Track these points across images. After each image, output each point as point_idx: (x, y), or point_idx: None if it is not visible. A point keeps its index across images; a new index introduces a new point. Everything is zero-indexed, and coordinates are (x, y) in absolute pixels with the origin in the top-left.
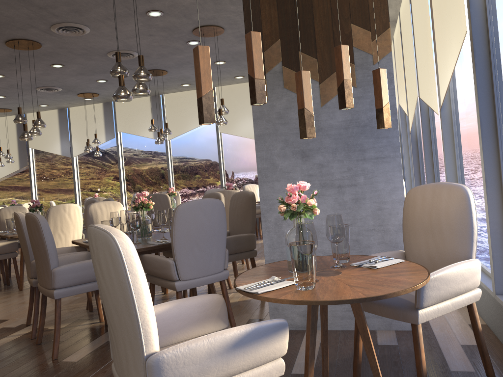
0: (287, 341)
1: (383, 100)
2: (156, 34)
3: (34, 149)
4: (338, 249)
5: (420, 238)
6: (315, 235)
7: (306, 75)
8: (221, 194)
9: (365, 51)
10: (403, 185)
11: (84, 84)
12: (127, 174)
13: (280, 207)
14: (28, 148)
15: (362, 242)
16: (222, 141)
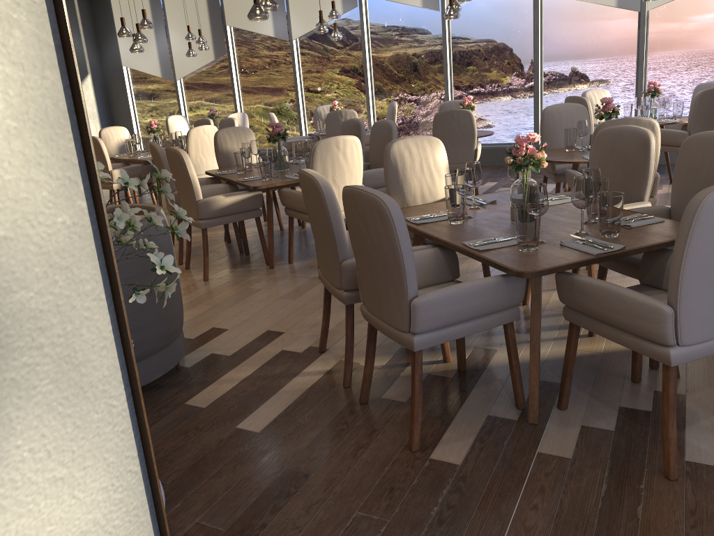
0: None
1: None
2: None
3: (233, 28)
4: None
5: None
6: None
7: None
8: (649, 132)
9: None
10: None
11: None
12: (376, 69)
13: None
14: (224, 26)
15: None
16: (543, 10)
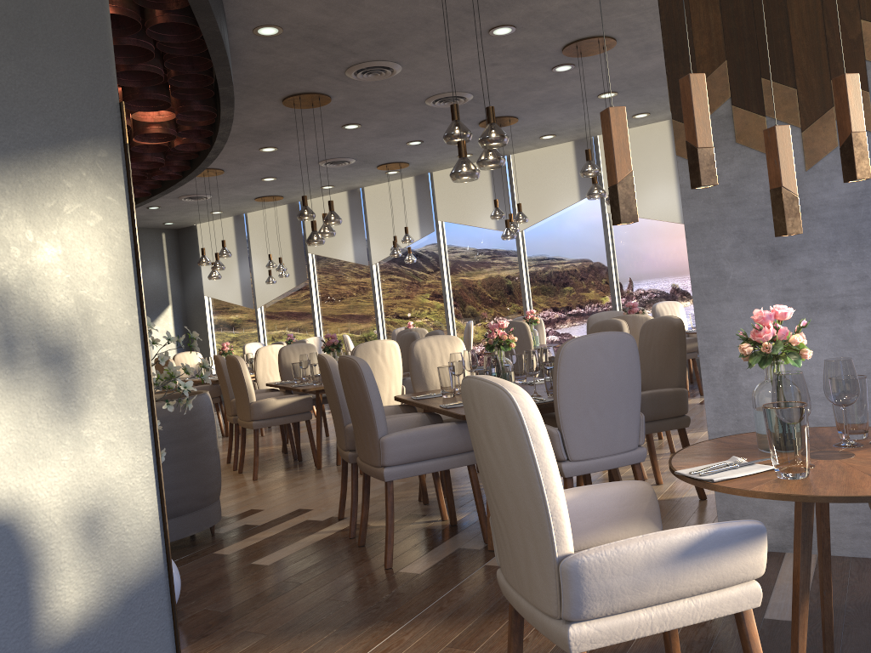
0: (765, 555)
1: None
2: (502, 62)
3: (314, 255)
4: (847, 416)
5: None
6: (806, 393)
7: (783, 132)
8: (622, 322)
9: None
10: None
11: (388, 149)
12: (455, 289)
13: (742, 347)
14: (306, 254)
15: None
16: (613, 228)
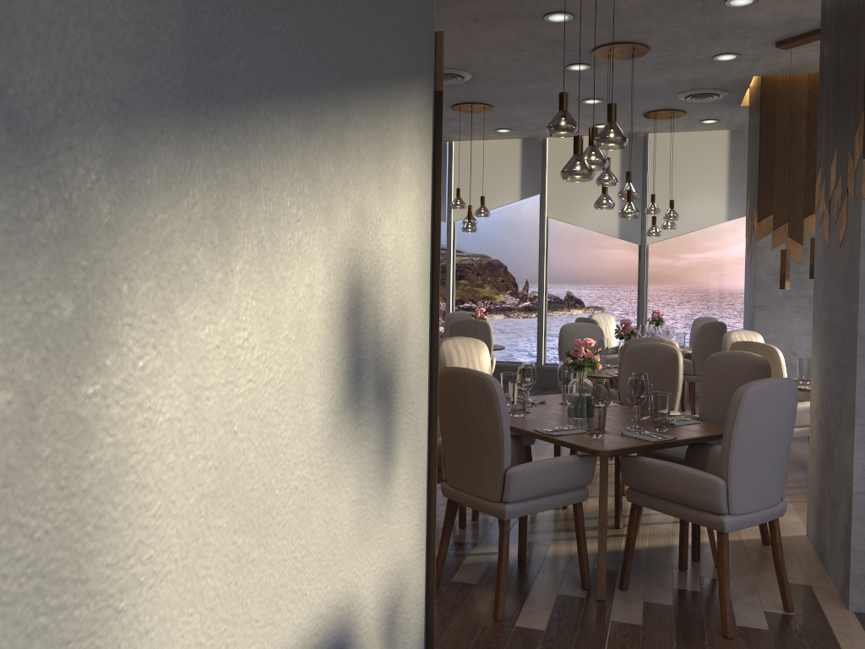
0: None
1: None
2: (529, 49)
3: None
4: None
5: None
6: None
7: None
8: (676, 349)
9: None
10: None
11: None
12: None
13: None
14: None
15: None
16: (549, 233)
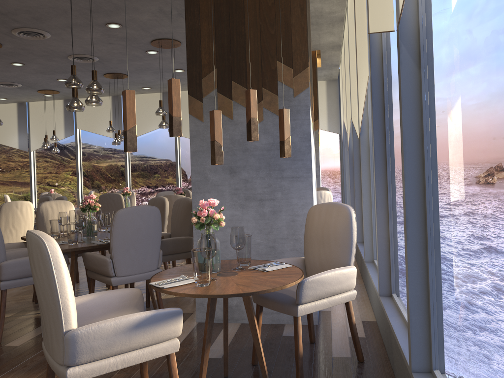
0: (181, 325)
1: (285, 135)
2: (115, 43)
3: None
4: (241, 254)
5: (314, 248)
6: (214, 244)
7: (218, 114)
8: (166, 199)
9: (287, 85)
10: (313, 201)
11: (45, 81)
12: (85, 171)
13: (192, 219)
14: None
15: (277, 249)
16: (180, 144)
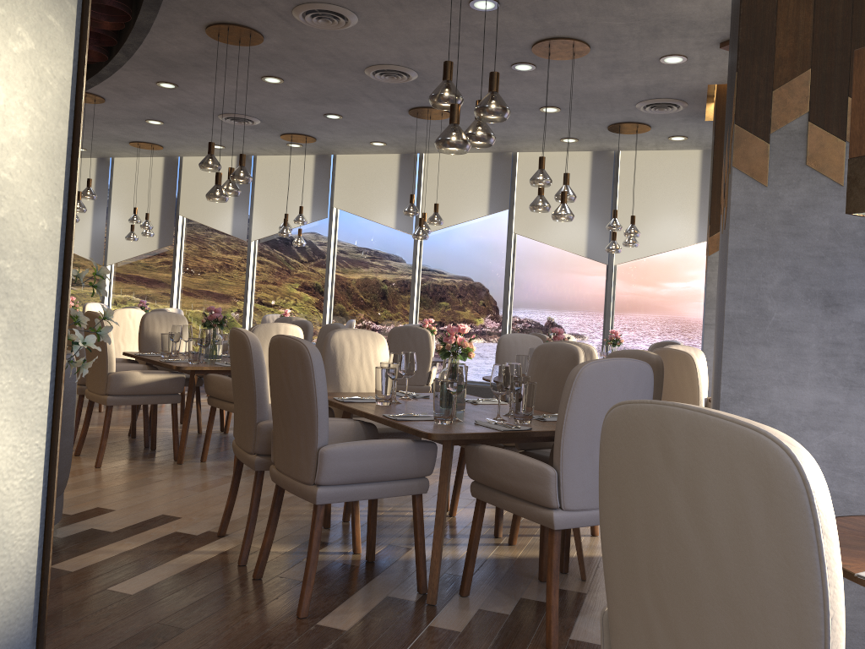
0: None
1: None
2: (466, 43)
3: (186, 219)
4: None
5: None
6: None
7: None
8: (579, 349)
9: None
10: None
11: (301, 118)
12: (339, 284)
13: None
14: (177, 216)
15: None
16: (516, 250)
